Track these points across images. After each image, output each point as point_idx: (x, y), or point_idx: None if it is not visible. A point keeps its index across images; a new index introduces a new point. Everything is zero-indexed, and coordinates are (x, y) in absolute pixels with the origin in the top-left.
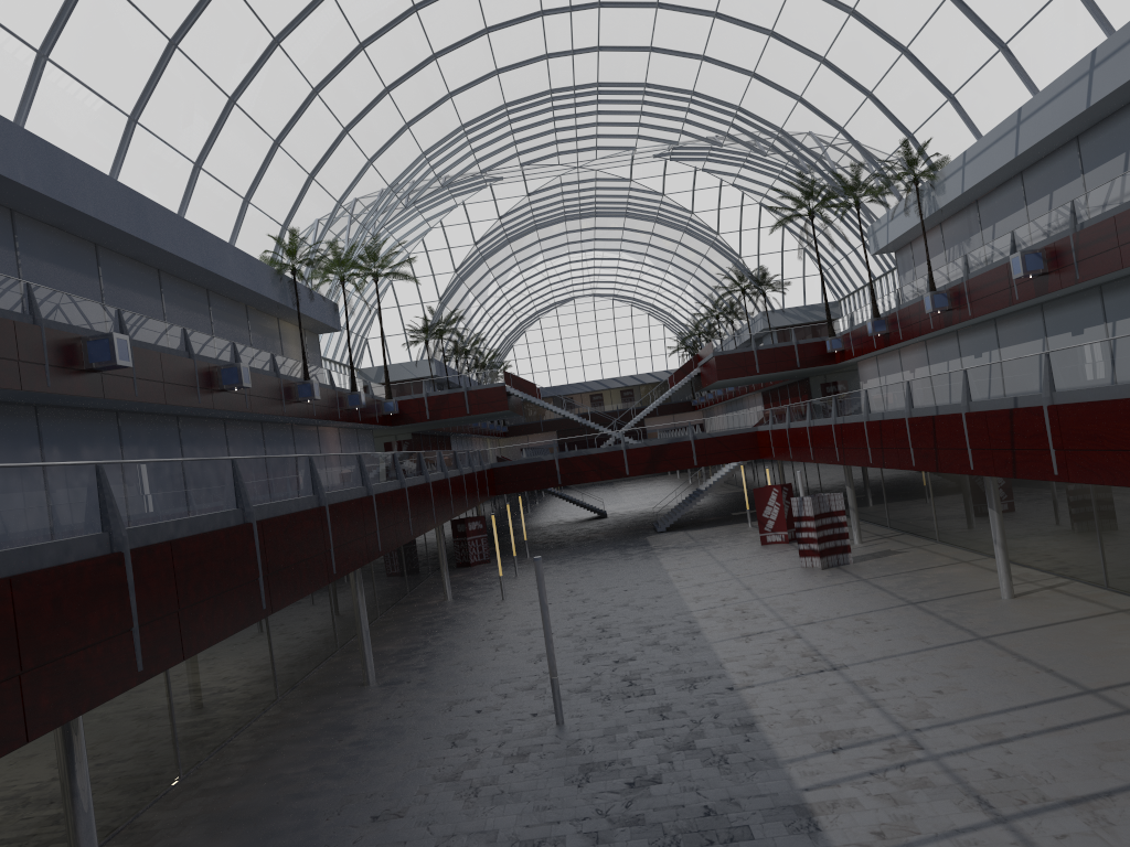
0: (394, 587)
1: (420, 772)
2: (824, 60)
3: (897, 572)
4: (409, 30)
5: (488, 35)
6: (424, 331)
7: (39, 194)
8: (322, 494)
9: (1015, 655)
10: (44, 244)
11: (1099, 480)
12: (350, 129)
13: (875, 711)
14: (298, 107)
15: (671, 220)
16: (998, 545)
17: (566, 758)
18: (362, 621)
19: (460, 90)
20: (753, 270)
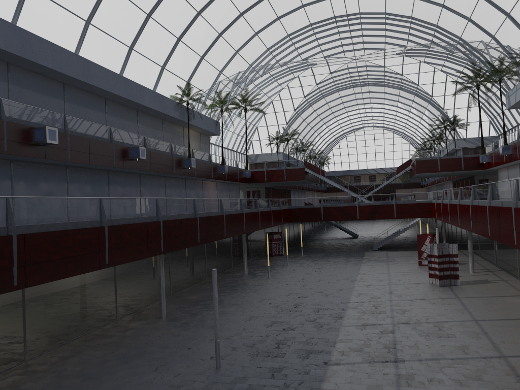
0: (221, 264)
1: (121, 386)
2: None
3: (481, 296)
4: None
5: None
6: (276, 138)
7: (14, 54)
8: (104, 220)
9: (518, 377)
10: (28, 81)
11: None
12: (222, 34)
13: None
14: (189, 21)
15: (407, 88)
16: None
17: None
18: (161, 285)
19: (283, 16)
20: (450, 117)
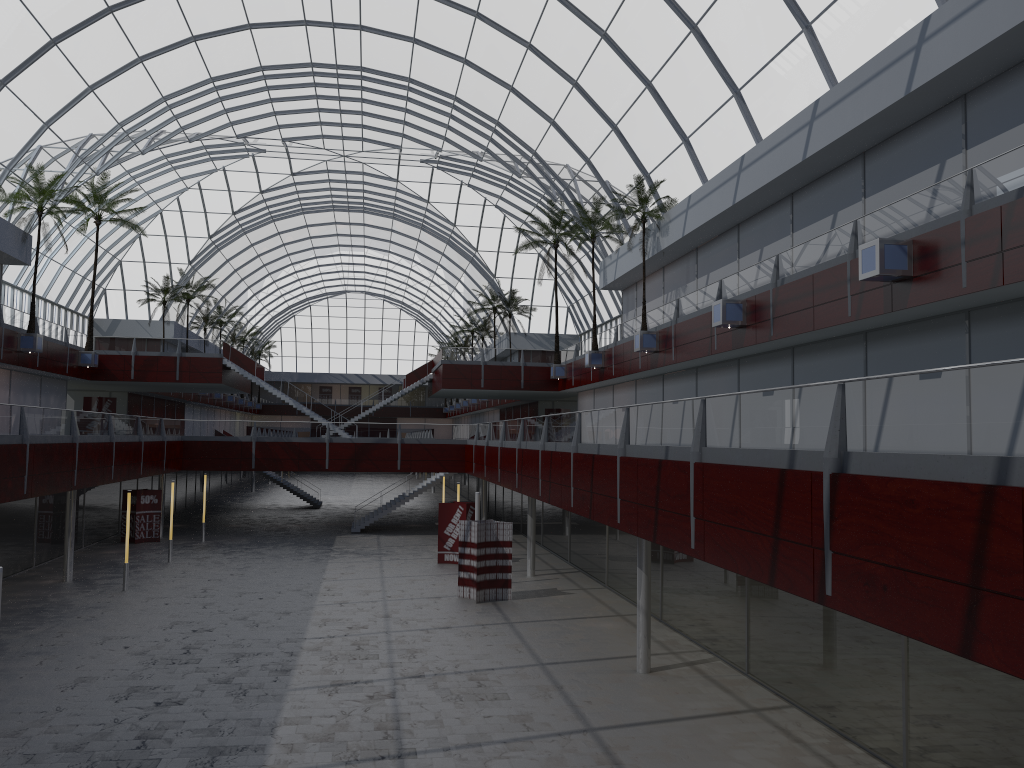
0: (8, 558)
1: None
2: (577, 83)
3: (548, 619)
4: None
5: None
6: (163, 291)
7: None
8: None
9: (616, 765)
10: None
11: (734, 566)
12: (59, 42)
13: None
14: None
15: (435, 229)
16: (641, 610)
17: None
18: None
19: (206, 36)
20: (505, 292)
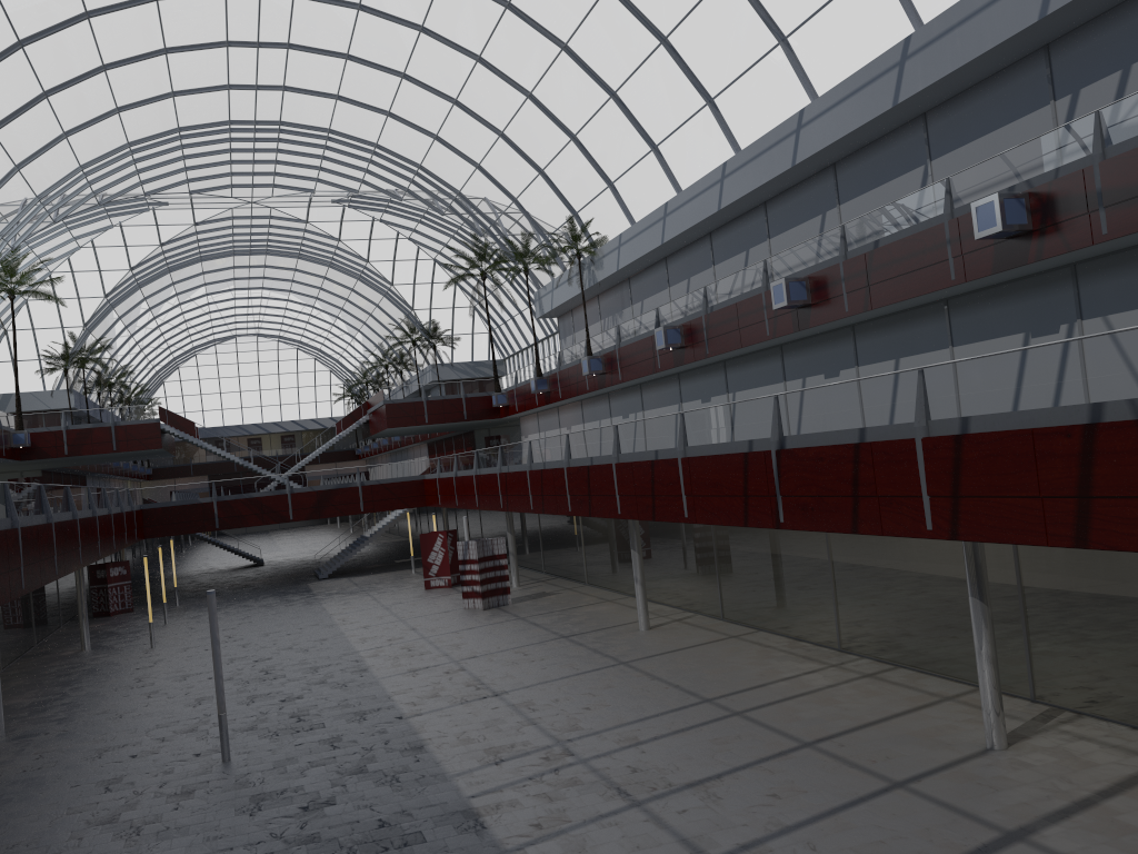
0: (20, 637)
1: (71, 819)
2: (503, 134)
3: (552, 611)
4: (79, 36)
5: (167, 56)
6: (64, 358)
7: None
8: None
9: (650, 675)
10: None
11: (719, 521)
12: None
13: (533, 728)
14: None
15: (346, 266)
16: (638, 582)
17: (236, 791)
18: None
19: (130, 107)
20: (425, 323)
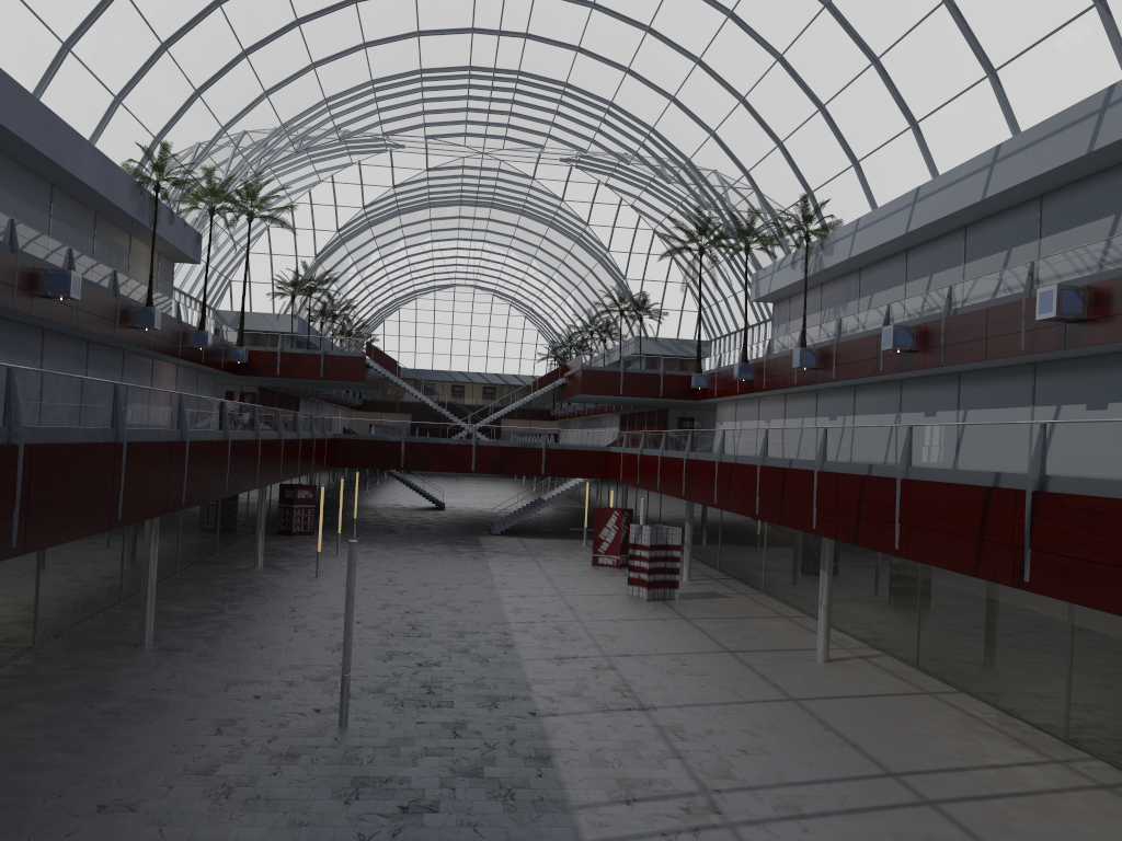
0: (202, 543)
1: (172, 759)
2: (744, 100)
3: (720, 617)
4: None
5: None
6: (293, 285)
7: None
8: (122, 429)
9: (823, 723)
10: None
11: (939, 562)
12: (250, 53)
13: (677, 763)
14: (196, 14)
15: (565, 227)
16: (823, 607)
17: (340, 766)
18: (150, 576)
19: (376, 43)
20: (635, 294)
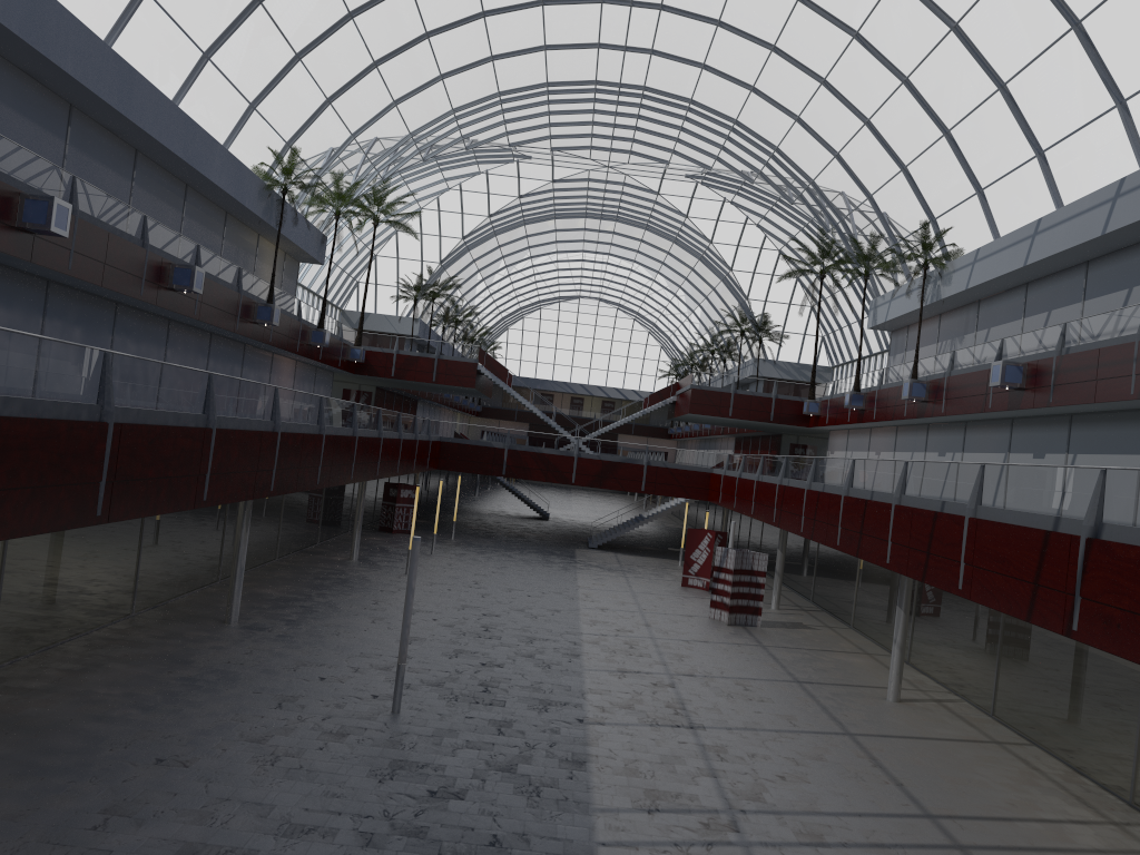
0: (303, 533)
1: (231, 725)
2: (869, 122)
3: (798, 647)
4: None
5: (543, 8)
6: (416, 289)
7: (12, 34)
8: (213, 416)
9: (873, 760)
10: (11, 89)
11: (997, 605)
12: (380, 64)
13: (710, 781)
14: (329, 26)
15: (689, 244)
16: (896, 645)
17: (383, 749)
18: (239, 557)
19: (504, 56)
20: (756, 315)
